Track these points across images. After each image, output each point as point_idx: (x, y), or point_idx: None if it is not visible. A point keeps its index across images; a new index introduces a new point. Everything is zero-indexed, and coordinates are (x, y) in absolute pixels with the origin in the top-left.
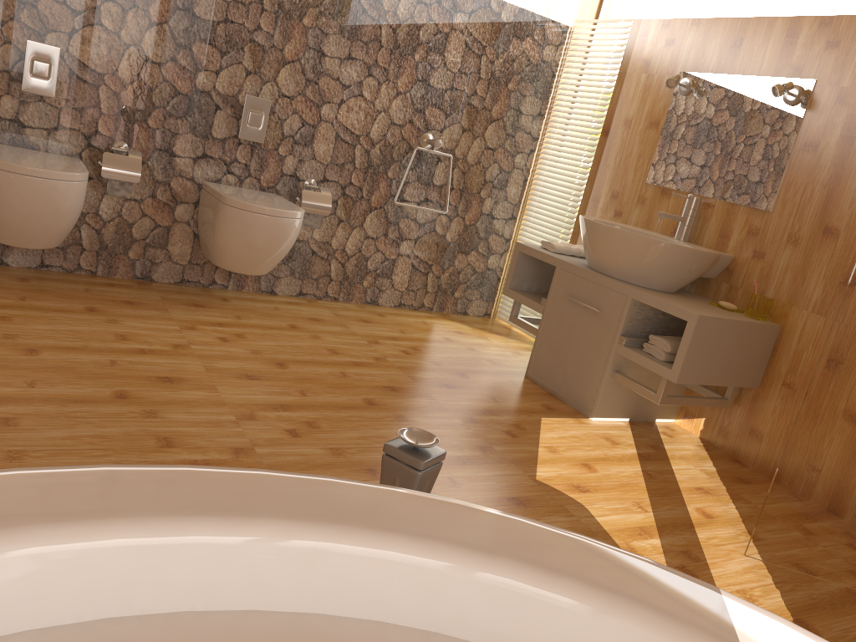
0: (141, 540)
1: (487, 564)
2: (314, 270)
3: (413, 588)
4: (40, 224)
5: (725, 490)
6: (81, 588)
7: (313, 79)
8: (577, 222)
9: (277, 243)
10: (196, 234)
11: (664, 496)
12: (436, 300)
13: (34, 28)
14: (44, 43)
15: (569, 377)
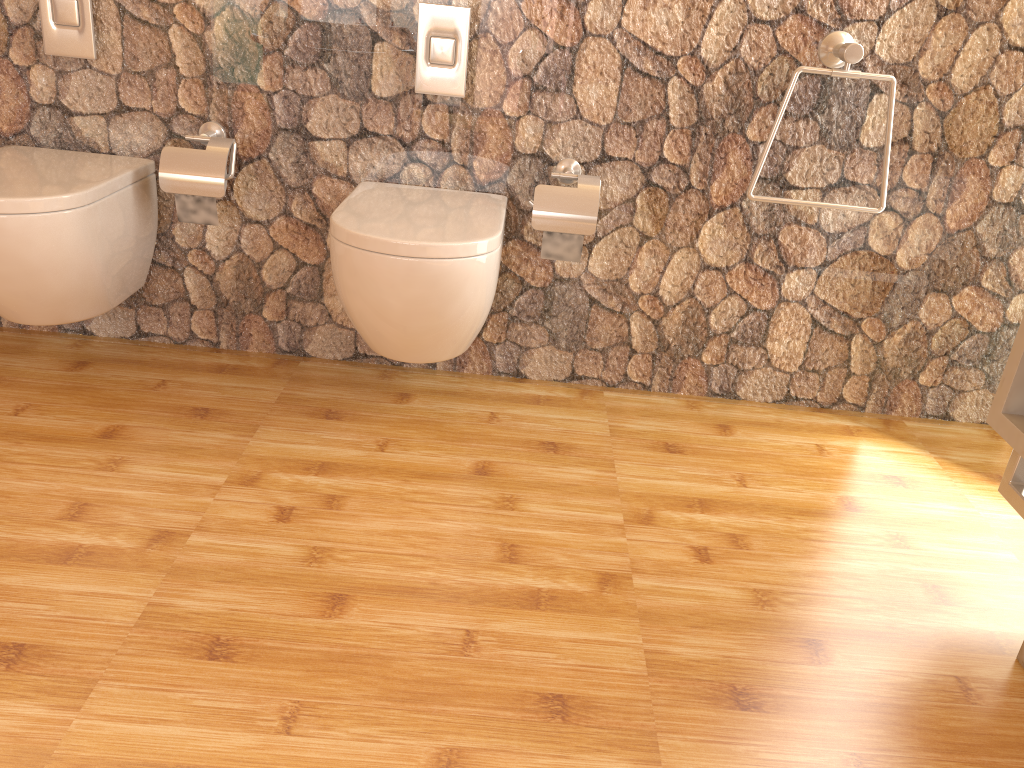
0: None
1: None
2: (593, 335)
3: None
4: (13, 289)
5: None
6: None
7: None
8: None
9: (432, 309)
10: None
11: None
12: (871, 392)
13: None
14: None
15: None
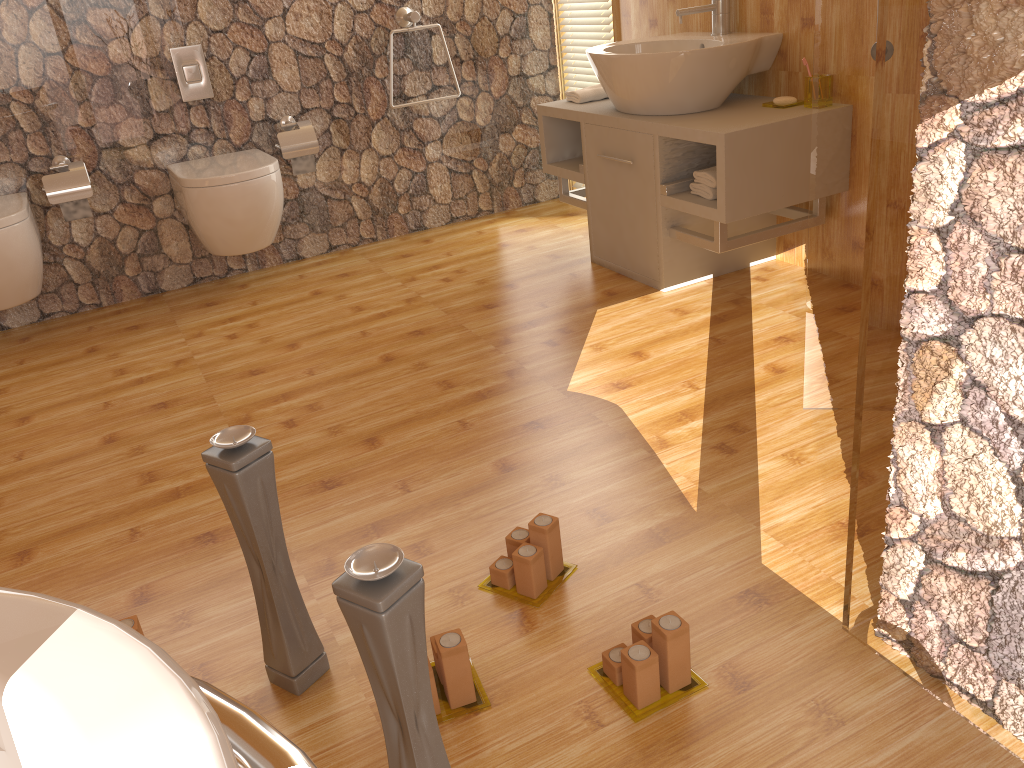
0: None
1: None
2: (335, 217)
3: None
4: (0, 282)
5: None
6: None
7: None
8: None
9: (259, 209)
10: (186, 225)
11: (727, 363)
12: (493, 199)
13: None
14: None
15: (630, 249)
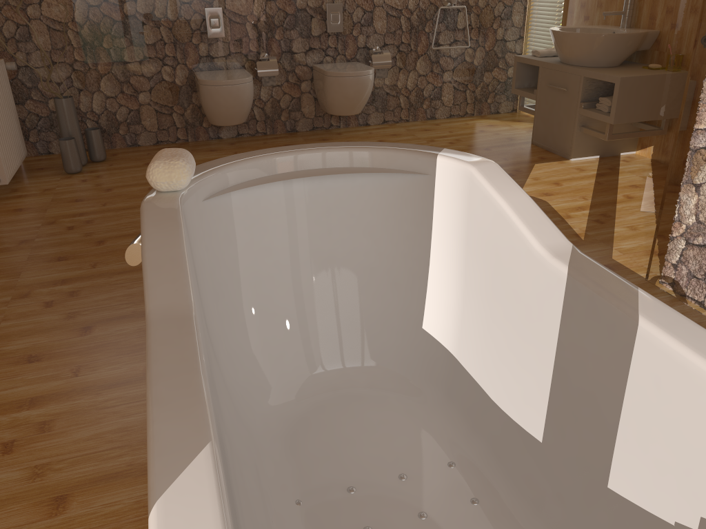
0: (309, 153)
1: (384, 150)
2: (390, 105)
3: (369, 158)
4: (235, 110)
5: None
6: (300, 163)
7: None
8: None
9: (361, 92)
10: (315, 98)
11: (603, 192)
12: (475, 108)
13: (206, 0)
14: (213, 8)
15: (555, 137)
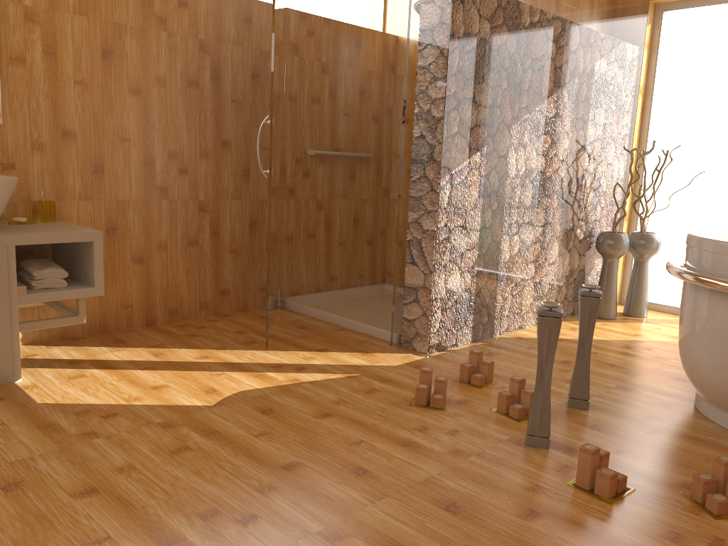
0: None
1: None
2: None
3: None
4: None
5: (147, 348)
6: None
7: None
8: None
9: None
10: None
11: (188, 366)
12: None
13: None
14: None
15: None
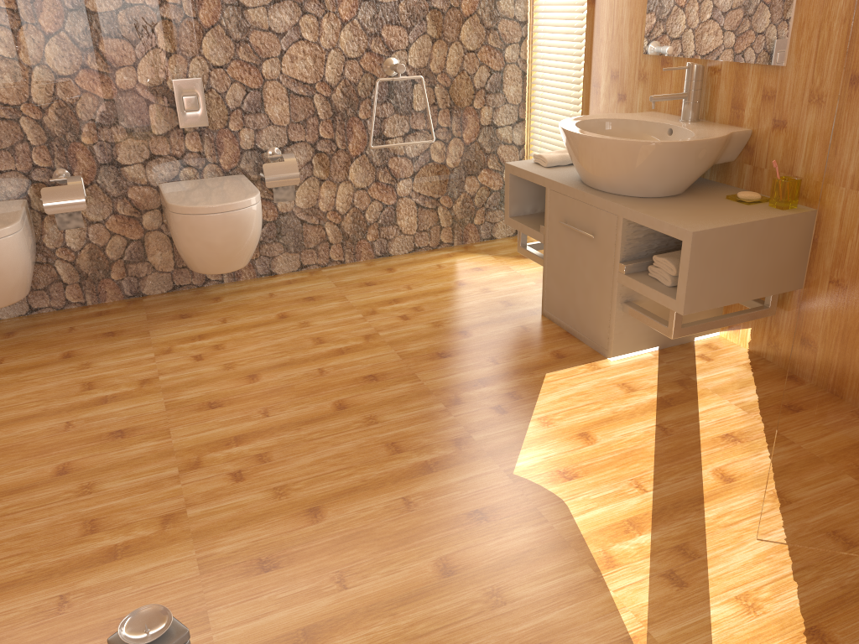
0: None
1: None
2: (308, 240)
3: None
4: None
5: (762, 429)
6: None
7: (241, 39)
8: (583, 114)
9: (238, 237)
10: (171, 239)
11: (675, 461)
12: (454, 234)
13: None
14: None
15: (581, 313)
